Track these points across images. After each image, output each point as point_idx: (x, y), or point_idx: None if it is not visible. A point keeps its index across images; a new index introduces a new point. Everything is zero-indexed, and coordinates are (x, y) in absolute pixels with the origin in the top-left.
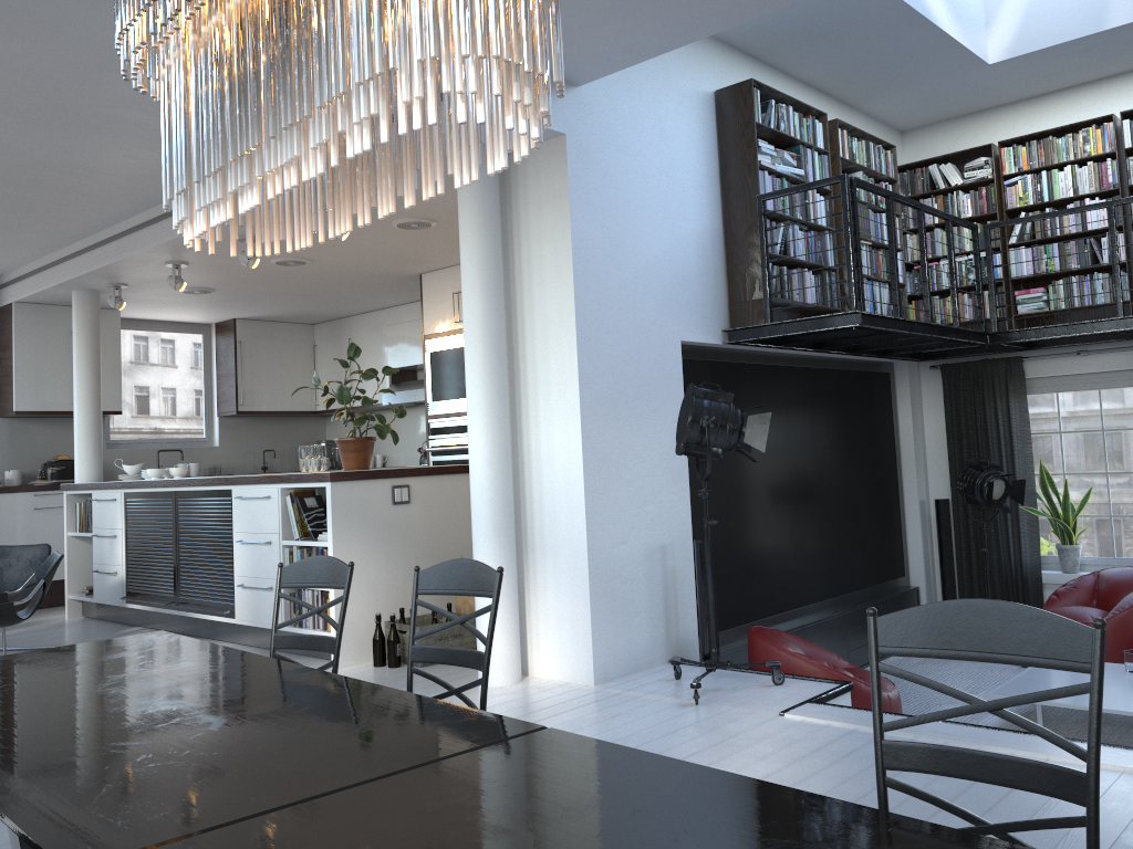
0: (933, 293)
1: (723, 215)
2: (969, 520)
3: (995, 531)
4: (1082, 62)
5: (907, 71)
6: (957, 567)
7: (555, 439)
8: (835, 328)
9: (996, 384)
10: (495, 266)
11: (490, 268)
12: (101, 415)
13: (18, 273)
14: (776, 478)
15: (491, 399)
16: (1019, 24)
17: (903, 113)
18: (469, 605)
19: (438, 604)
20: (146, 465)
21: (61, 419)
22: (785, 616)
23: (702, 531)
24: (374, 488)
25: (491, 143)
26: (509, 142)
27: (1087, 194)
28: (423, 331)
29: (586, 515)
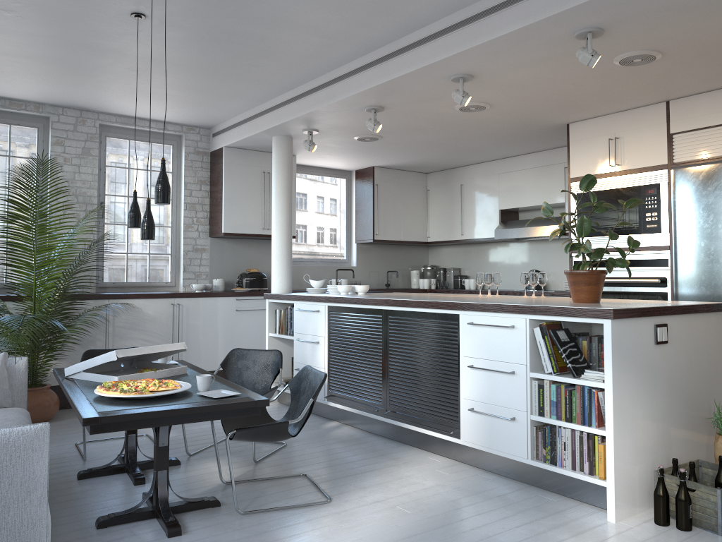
0: None
1: None
2: None
3: None
4: None
5: None
6: None
7: None
8: None
9: None
10: None
11: None
12: (291, 238)
13: (228, 123)
14: None
15: None
16: None
17: None
18: None
19: (686, 449)
20: (307, 279)
21: (250, 240)
22: None
23: None
24: (642, 326)
25: None
26: None
27: None
28: (568, 174)
29: None
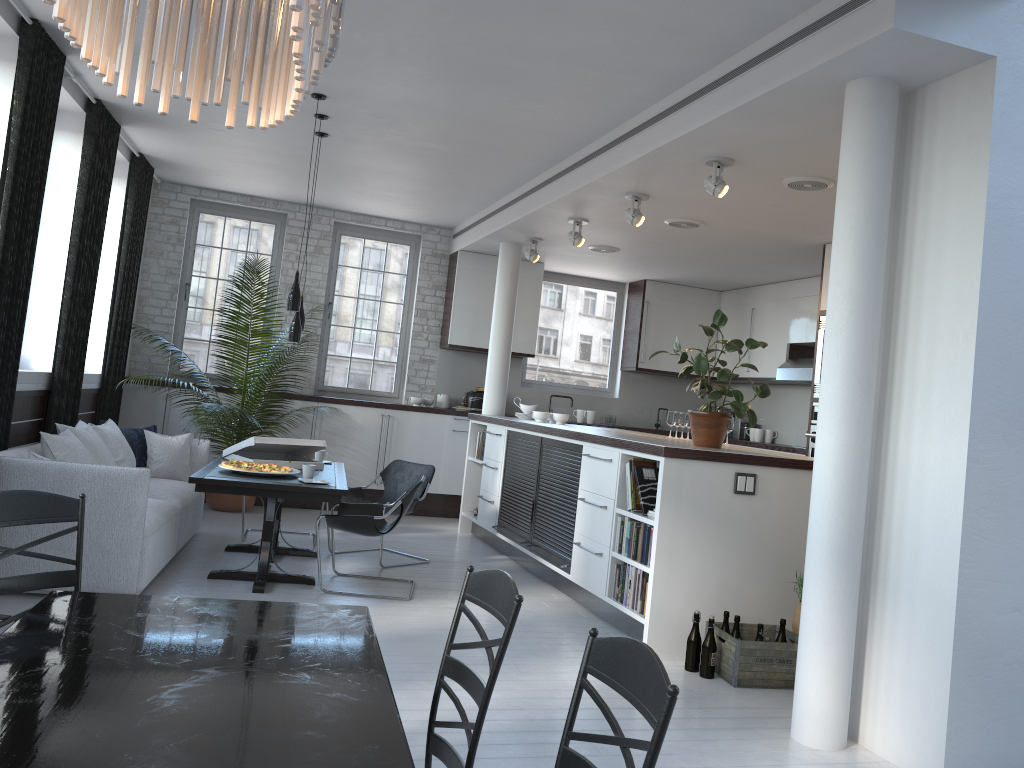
0: None
1: None
2: None
3: None
4: None
5: None
6: None
7: (931, 455)
8: None
9: None
10: (876, 228)
11: (870, 229)
12: (509, 356)
13: (464, 225)
14: None
15: (849, 392)
16: None
17: None
18: None
19: (774, 615)
20: (551, 406)
21: (486, 355)
22: None
23: None
24: (714, 471)
25: None
26: None
27: None
28: (819, 306)
29: (960, 564)
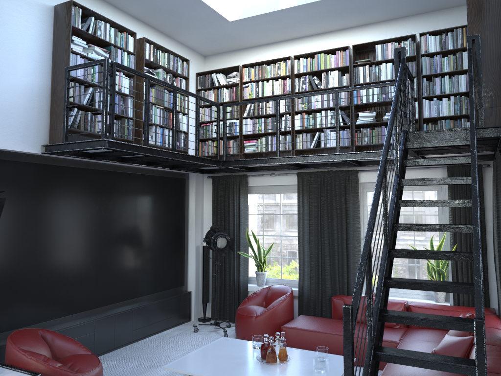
0: (210, 139)
1: (52, 77)
2: (218, 257)
3: (229, 263)
4: (277, 28)
5: (188, 18)
6: (212, 281)
7: None
8: (93, 148)
9: (235, 187)
10: None
11: None
12: None
13: None
14: (87, 233)
15: None
16: (244, 2)
17: (200, 45)
18: None
19: None
20: None
21: None
22: (84, 314)
23: (12, 266)
24: None
25: None
26: None
27: (277, 94)
28: None
29: None
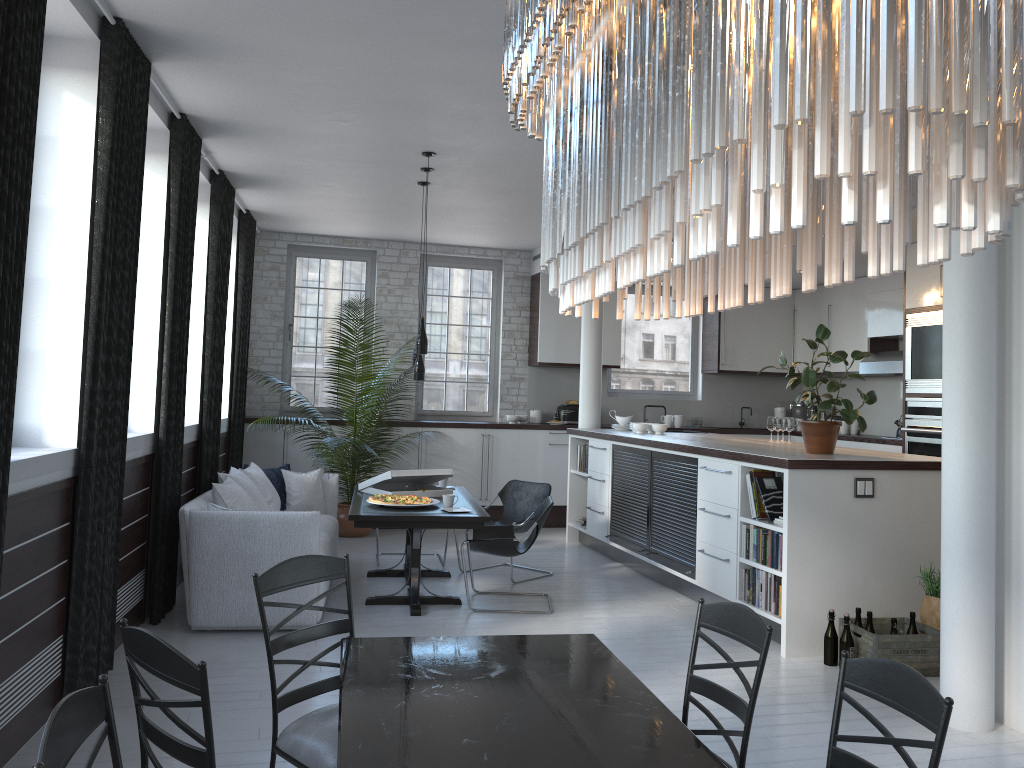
0: None
1: None
2: None
3: None
4: None
5: None
6: None
7: None
8: None
9: None
10: (985, 253)
11: (980, 255)
12: (600, 370)
13: None
14: None
15: (973, 405)
16: None
17: None
18: (936, 618)
19: (900, 607)
20: (638, 413)
21: (573, 369)
22: None
23: None
24: (834, 478)
25: (925, 215)
26: (956, 214)
27: None
28: (904, 304)
29: None
